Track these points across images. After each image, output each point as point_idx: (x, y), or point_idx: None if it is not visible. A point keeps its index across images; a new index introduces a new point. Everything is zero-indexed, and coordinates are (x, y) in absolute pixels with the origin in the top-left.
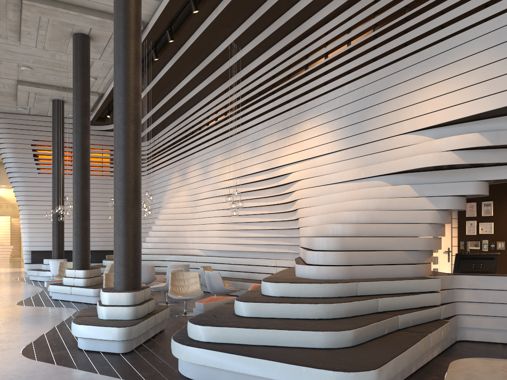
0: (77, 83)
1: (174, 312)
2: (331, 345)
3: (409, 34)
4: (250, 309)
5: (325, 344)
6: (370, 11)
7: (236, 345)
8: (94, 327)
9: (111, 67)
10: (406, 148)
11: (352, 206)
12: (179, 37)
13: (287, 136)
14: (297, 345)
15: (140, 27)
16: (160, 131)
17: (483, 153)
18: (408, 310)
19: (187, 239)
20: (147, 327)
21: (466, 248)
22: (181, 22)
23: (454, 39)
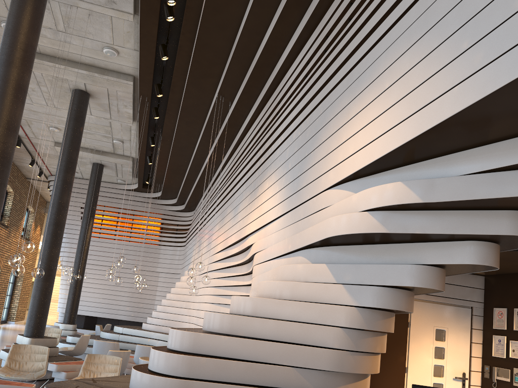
0: (65, 137)
1: None
2: None
3: (345, 51)
4: None
5: None
6: (322, 35)
7: None
8: None
9: (130, 128)
10: (328, 209)
11: (259, 289)
12: (172, 92)
13: (254, 199)
14: None
15: (27, 55)
16: (199, 201)
17: (417, 216)
18: None
19: (188, 318)
20: None
21: (492, 377)
22: (170, 75)
23: (381, 44)
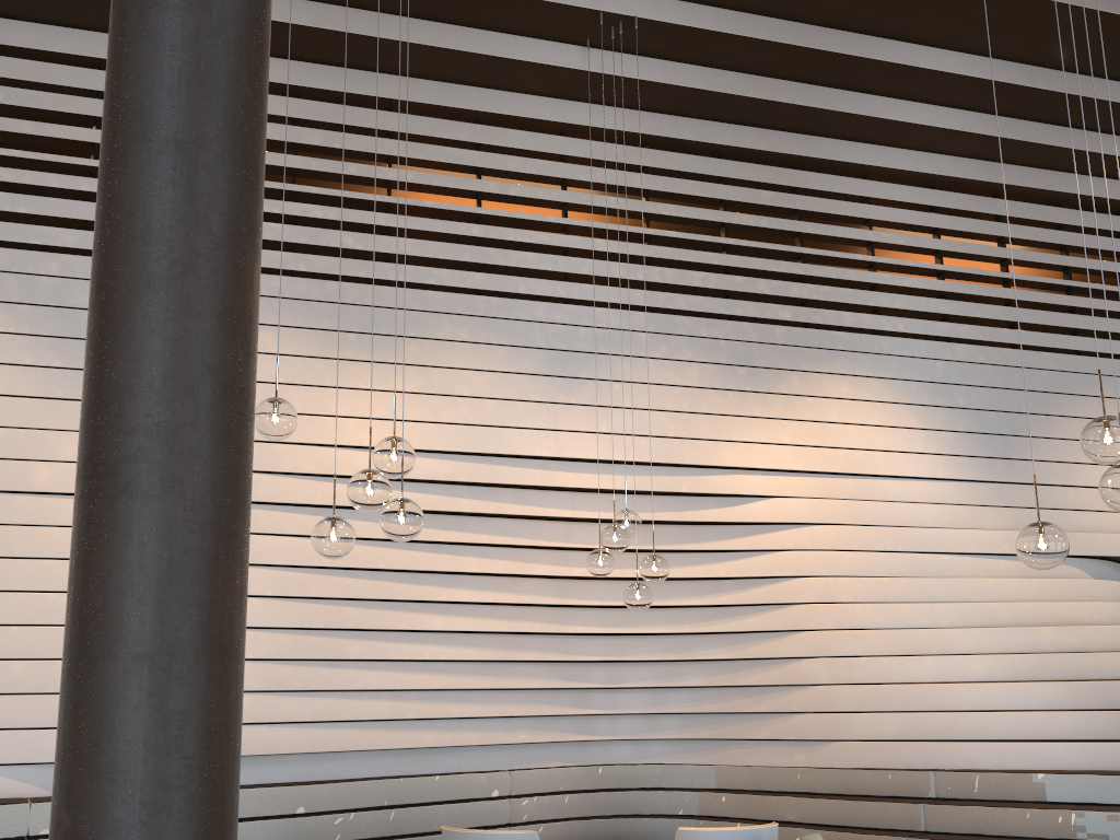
0: None
1: None
2: None
3: (1097, 321)
4: None
5: None
6: (1000, 230)
7: None
8: None
9: None
10: (1113, 516)
11: (1094, 613)
12: None
13: (757, 390)
14: None
15: None
16: None
17: None
18: None
19: None
20: None
21: None
22: None
23: None
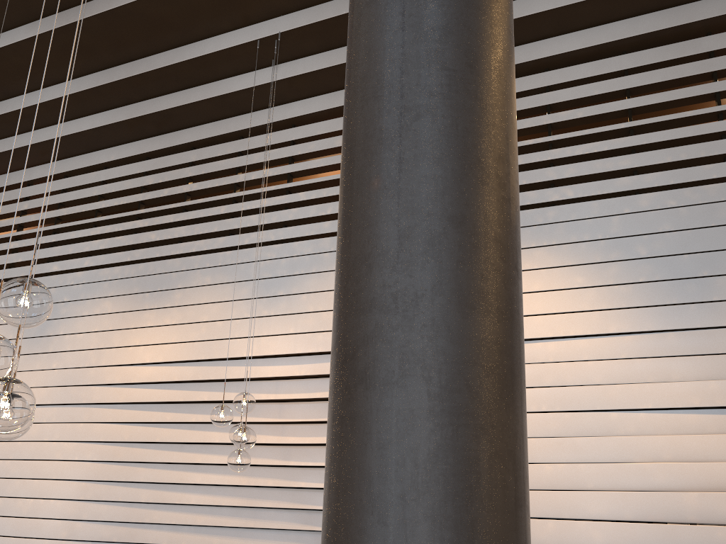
0: None
1: None
2: None
3: None
4: None
5: None
6: (707, 67)
7: None
8: None
9: None
10: None
11: None
12: None
13: None
14: None
15: None
16: None
17: None
18: None
19: None
20: None
21: None
22: None
23: None
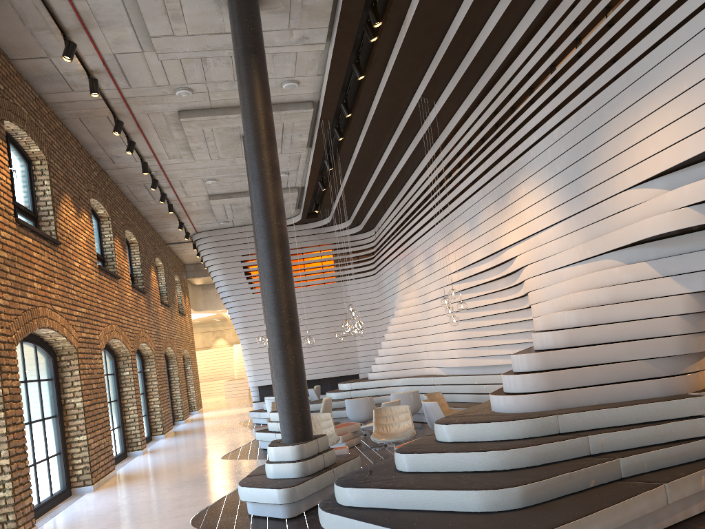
0: None
1: (384, 459)
2: (490, 508)
3: (614, 46)
4: (408, 462)
5: (480, 506)
6: (568, 22)
7: (380, 510)
8: (256, 489)
9: (299, 157)
10: (634, 209)
11: (573, 300)
12: (359, 106)
13: (504, 207)
14: (448, 508)
15: (272, 133)
16: (382, 216)
17: None
18: (645, 448)
19: (423, 355)
20: (320, 485)
21: None
22: (355, 89)
23: (666, 44)
